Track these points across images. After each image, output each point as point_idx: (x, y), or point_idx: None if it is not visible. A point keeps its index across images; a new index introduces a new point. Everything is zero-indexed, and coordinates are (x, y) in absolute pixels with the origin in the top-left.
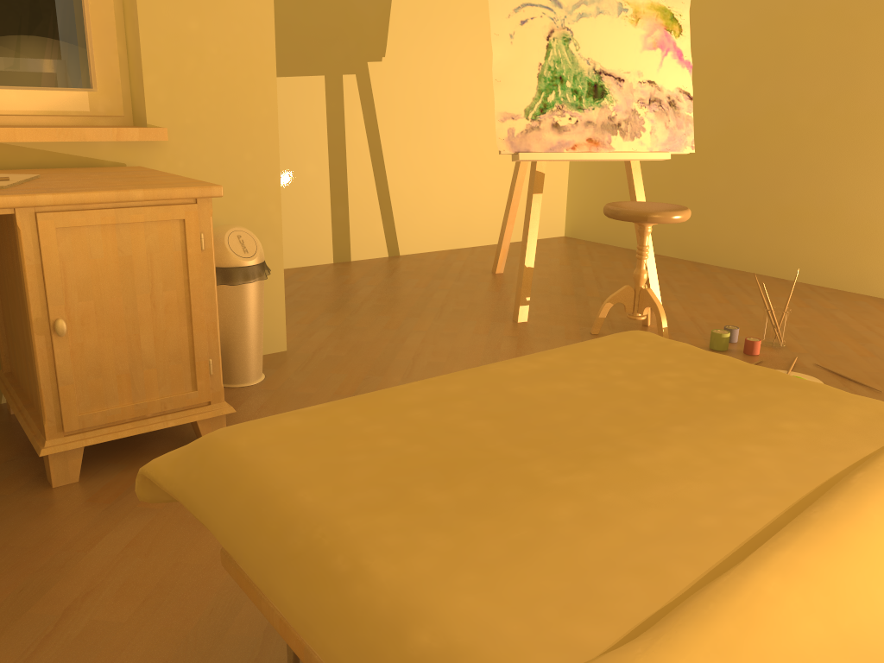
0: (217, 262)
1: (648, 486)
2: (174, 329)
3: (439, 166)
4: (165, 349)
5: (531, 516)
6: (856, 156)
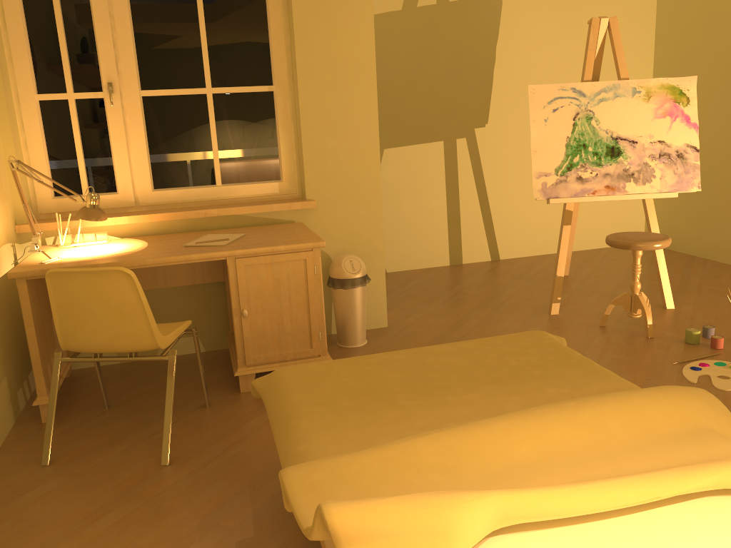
0: (337, 275)
1: (441, 409)
2: (301, 315)
3: (531, 195)
4: (296, 325)
5: (376, 414)
6: None
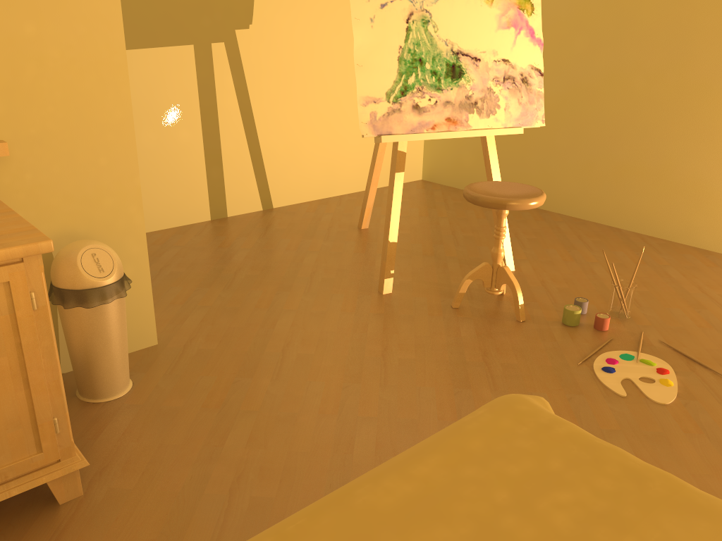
0: (70, 284)
1: None
2: (9, 396)
3: (307, 124)
4: None
5: None
6: (686, 121)
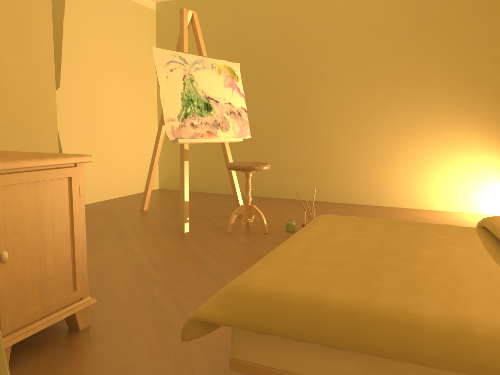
0: None
1: (444, 264)
2: (64, 250)
3: (93, 151)
4: (59, 264)
5: (432, 282)
6: (308, 138)
